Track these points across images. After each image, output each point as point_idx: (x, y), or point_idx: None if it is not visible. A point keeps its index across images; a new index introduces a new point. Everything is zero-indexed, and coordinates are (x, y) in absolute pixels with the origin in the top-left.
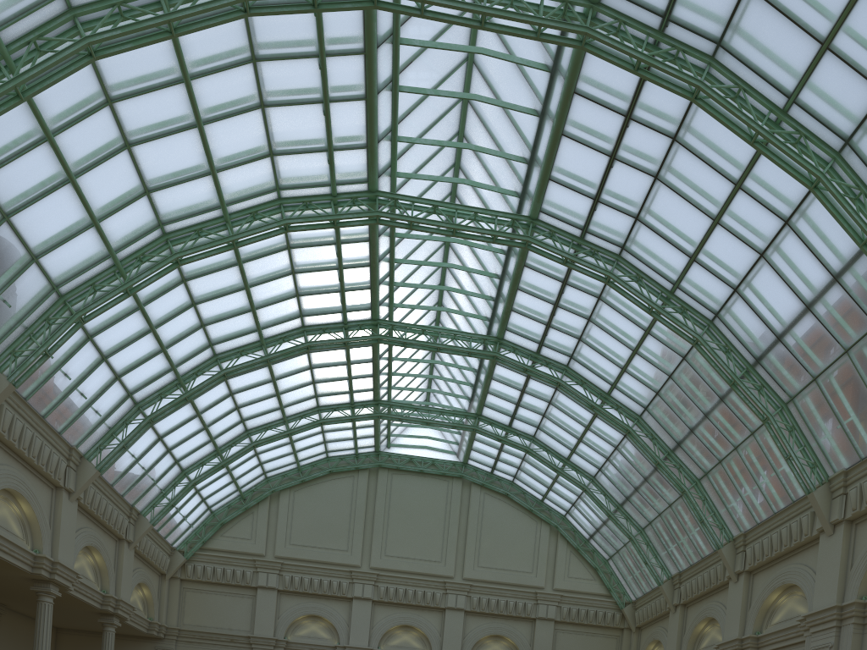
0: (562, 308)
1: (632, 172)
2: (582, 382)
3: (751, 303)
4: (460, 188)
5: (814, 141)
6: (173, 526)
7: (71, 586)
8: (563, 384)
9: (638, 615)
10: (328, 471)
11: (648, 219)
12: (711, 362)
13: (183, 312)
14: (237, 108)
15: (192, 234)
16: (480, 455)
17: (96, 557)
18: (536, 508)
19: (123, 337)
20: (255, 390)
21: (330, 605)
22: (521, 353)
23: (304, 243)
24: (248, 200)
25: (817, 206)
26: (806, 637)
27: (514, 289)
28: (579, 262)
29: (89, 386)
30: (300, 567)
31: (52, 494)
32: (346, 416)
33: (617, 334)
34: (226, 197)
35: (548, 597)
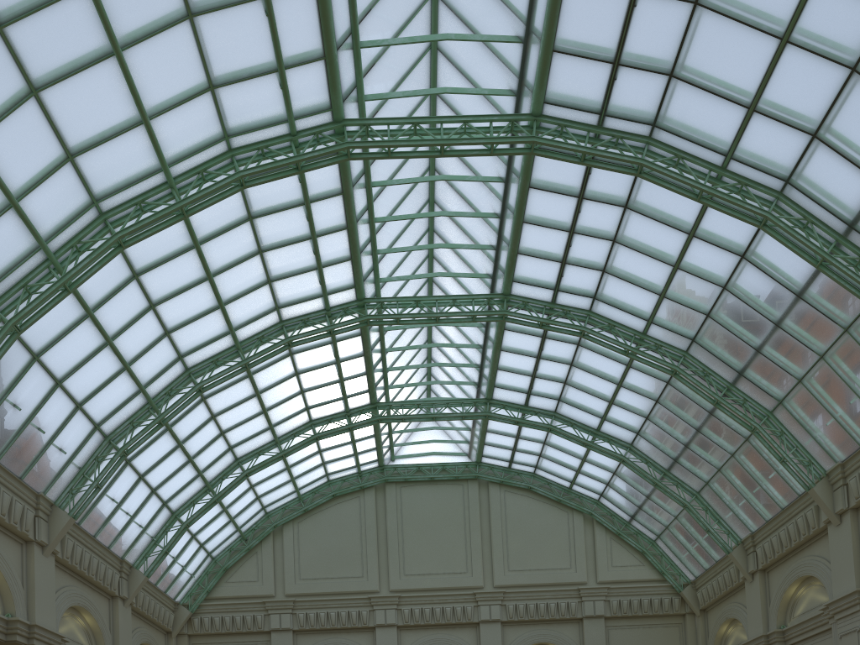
0: (580, 233)
1: (664, 4)
2: (611, 325)
3: (839, 146)
4: None
5: None
6: (173, 578)
7: None
8: (589, 332)
9: (702, 595)
10: (331, 496)
11: (687, 71)
12: (787, 244)
13: (141, 317)
14: (159, 22)
15: (134, 209)
16: (495, 449)
17: (86, 618)
18: (564, 497)
19: (75, 354)
20: (238, 409)
21: (352, 638)
22: (534, 307)
23: (267, 208)
24: (193, 156)
25: None
26: None
27: (519, 223)
28: (601, 154)
29: (46, 418)
30: (314, 602)
31: (22, 550)
32: (343, 426)
33: (652, 250)
34: (166, 155)
35: (593, 592)
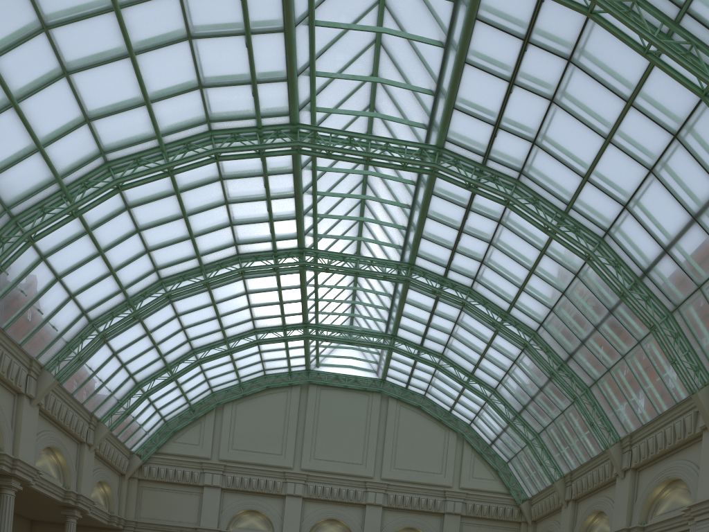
0: (466, 233)
1: (530, 96)
2: (485, 302)
3: (640, 218)
4: (375, 128)
5: (704, 50)
6: (131, 433)
7: (32, 481)
8: (467, 304)
9: (534, 510)
10: (265, 387)
11: (544, 143)
12: (602, 276)
13: (128, 238)
14: (166, 39)
15: (131, 163)
16: (396, 372)
17: (58, 457)
18: (445, 418)
19: (74, 259)
20: (198, 313)
21: (266, 501)
22: (430, 277)
23: (235, 174)
24: (181, 131)
25: (706, 117)
26: (690, 526)
27: (423, 217)
28: (481, 186)
29: (45, 303)
30: (241, 468)
31: (14, 400)
32: (279, 337)
33: (516, 256)
34: (161, 128)
35: (455, 495)
